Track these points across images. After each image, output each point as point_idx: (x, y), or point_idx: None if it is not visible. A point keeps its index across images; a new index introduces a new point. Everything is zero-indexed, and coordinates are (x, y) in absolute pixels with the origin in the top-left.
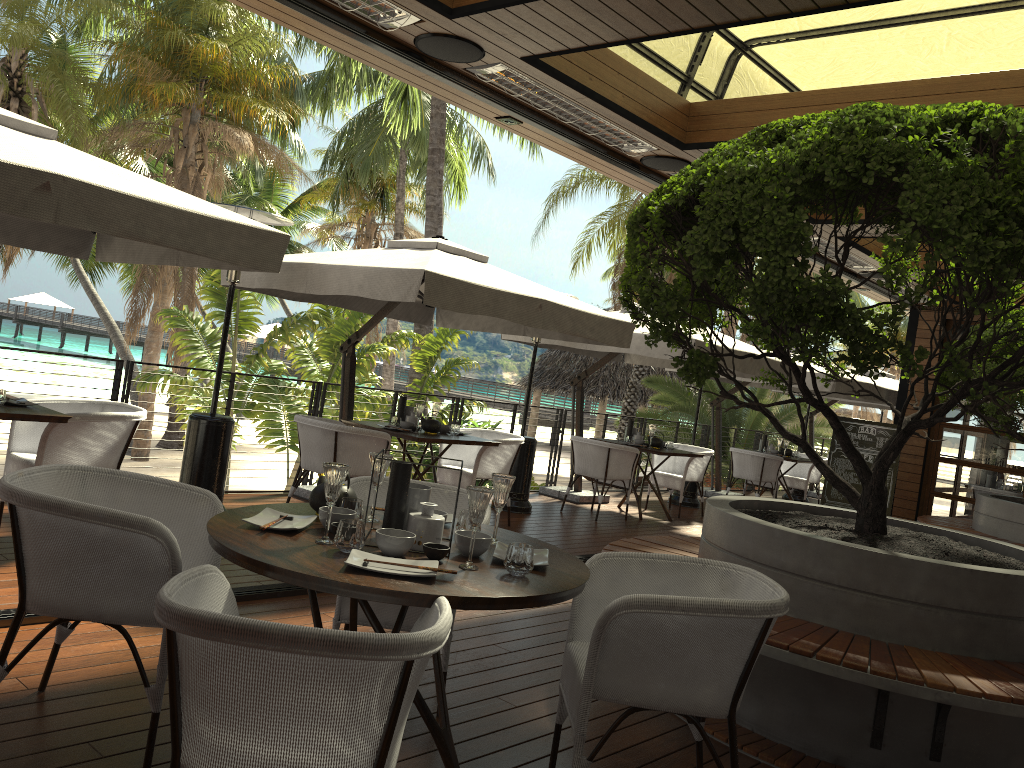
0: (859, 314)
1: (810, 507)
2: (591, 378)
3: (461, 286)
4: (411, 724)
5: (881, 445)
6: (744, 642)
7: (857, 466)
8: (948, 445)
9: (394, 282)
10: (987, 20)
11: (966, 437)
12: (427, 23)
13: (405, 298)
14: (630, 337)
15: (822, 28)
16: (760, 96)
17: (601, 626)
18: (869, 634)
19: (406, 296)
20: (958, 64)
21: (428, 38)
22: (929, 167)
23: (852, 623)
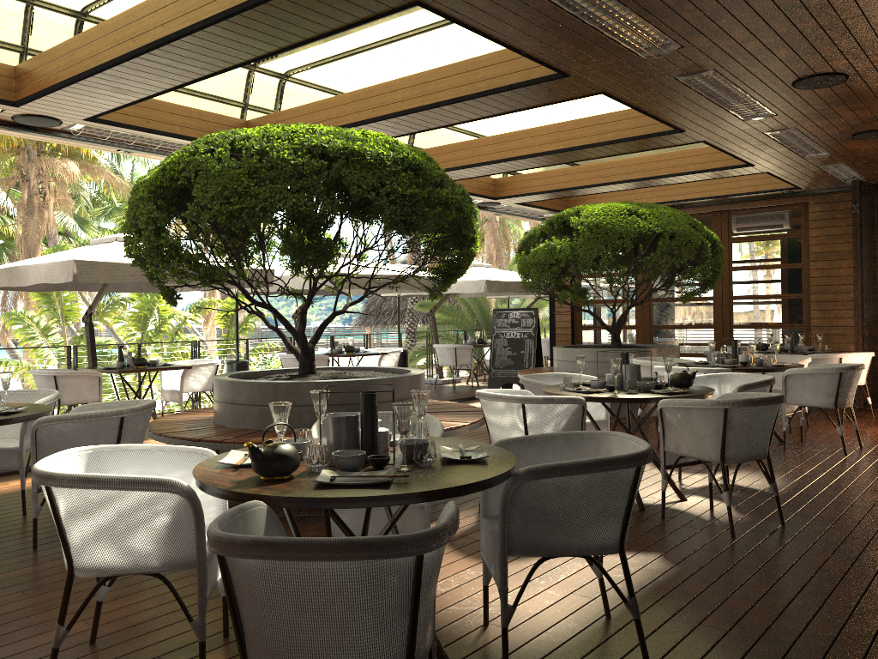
0: (187, 254)
1: (318, 368)
2: (405, 310)
3: (109, 265)
4: (1, 520)
5: (524, 324)
6: (110, 432)
7: (295, 337)
8: (586, 316)
9: (61, 270)
10: (407, 43)
11: (596, 308)
12: (8, 110)
13: (68, 279)
14: (272, 279)
15: (321, 59)
16: (279, 112)
17: (32, 436)
18: (263, 428)
19: (68, 278)
20: (423, 67)
21: (17, 118)
22: (209, 171)
23: (255, 424)
